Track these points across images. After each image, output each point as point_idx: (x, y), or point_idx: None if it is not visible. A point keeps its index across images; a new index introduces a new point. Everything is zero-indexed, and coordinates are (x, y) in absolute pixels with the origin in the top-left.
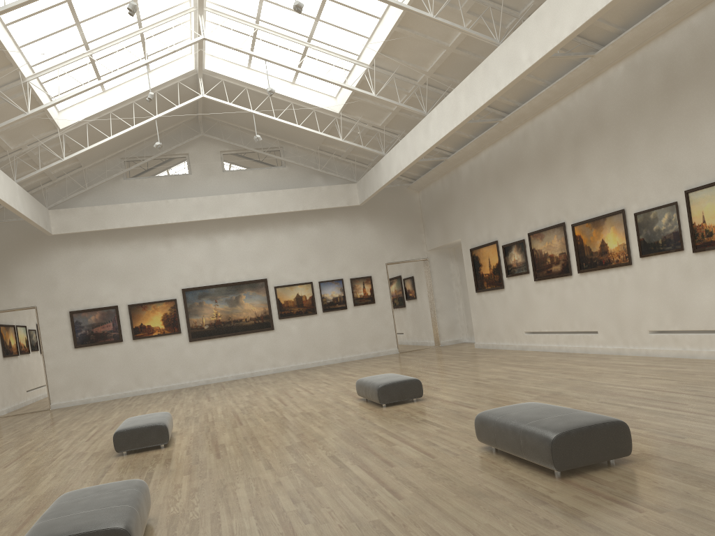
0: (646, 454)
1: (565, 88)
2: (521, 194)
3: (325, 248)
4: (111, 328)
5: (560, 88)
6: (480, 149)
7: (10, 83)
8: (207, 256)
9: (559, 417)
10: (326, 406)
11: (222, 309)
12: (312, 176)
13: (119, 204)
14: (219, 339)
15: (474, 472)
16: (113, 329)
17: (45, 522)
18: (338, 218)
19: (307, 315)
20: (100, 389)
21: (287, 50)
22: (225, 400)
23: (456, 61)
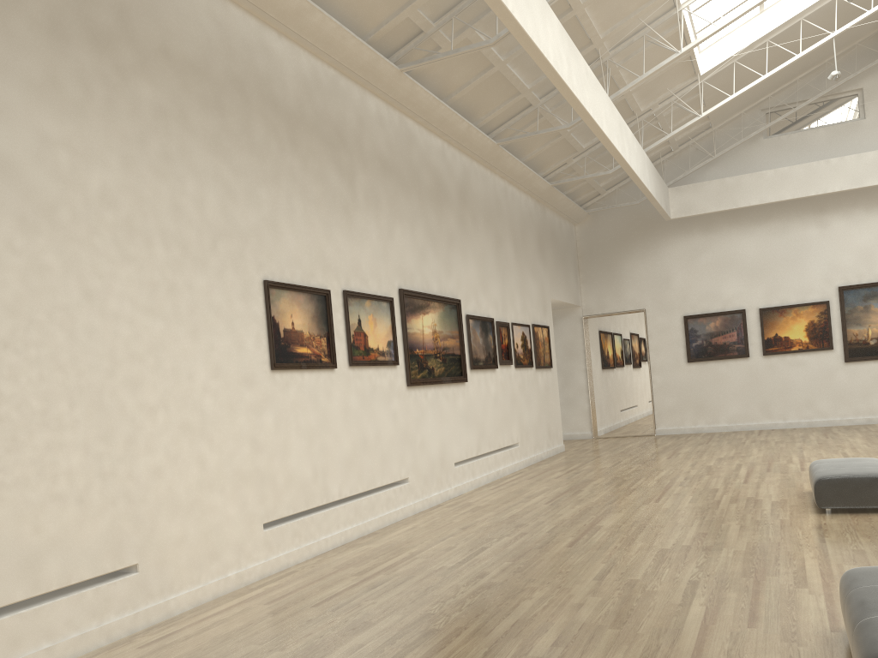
0: None
1: None
2: None
3: None
4: (734, 339)
5: None
6: None
7: (660, 17)
8: None
9: None
10: None
11: None
12: None
13: (758, 172)
14: None
15: None
16: (737, 341)
17: None
18: None
19: None
20: (715, 416)
21: None
22: None
23: None
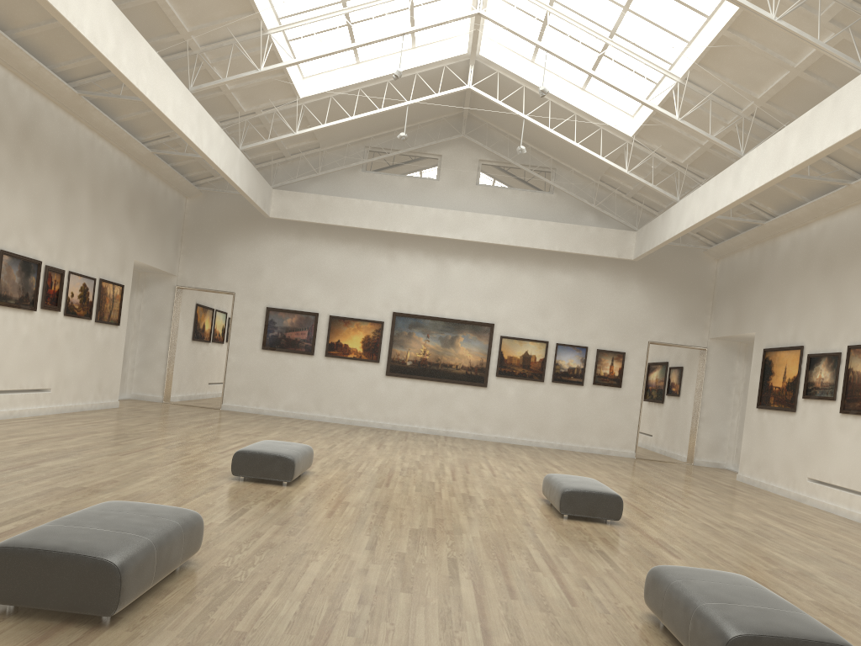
0: None
1: None
2: (853, 290)
3: (576, 304)
4: (305, 337)
5: None
6: (813, 219)
7: (250, 33)
8: (431, 280)
9: (760, 609)
10: (497, 495)
11: (432, 347)
12: (583, 212)
13: (348, 198)
14: (420, 381)
15: (611, 645)
16: (307, 339)
17: (50, 526)
18: (602, 271)
19: (531, 380)
20: (276, 401)
21: (582, 45)
22: (395, 453)
23: (802, 90)
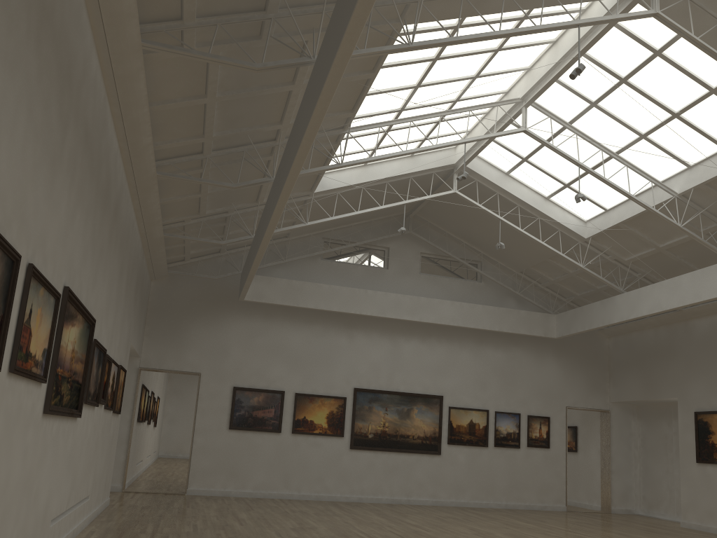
0: None
1: None
2: None
3: (507, 376)
4: (272, 415)
5: None
6: None
7: (329, 130)
8: (386, 358)
9: None
10: None
11: (391, 419)
12: (506, 298)
13: (318, 283)
14: (381, 453)
15: None
16: (273, 417)
17: None
18: (525, 347)
19: (478, 445)
20: (244, 482)
21: (571, 163)
22: (453, 534)
23: None
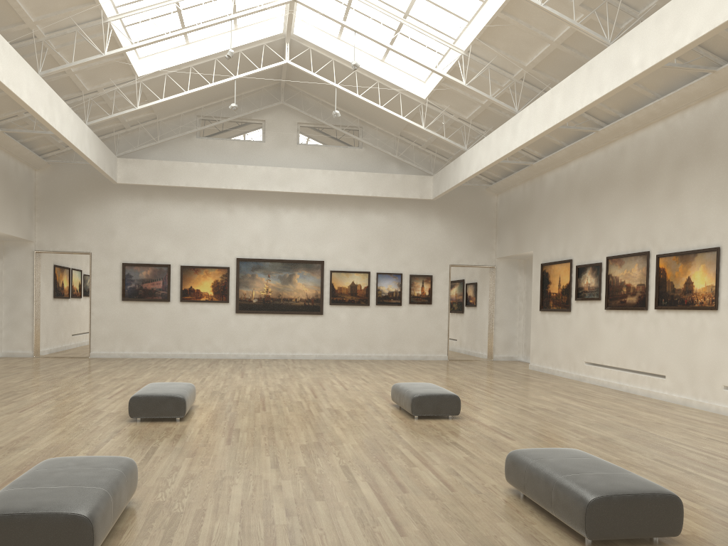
0: (697, 537)
1: (675, 104)
2: (606, 213)
3: (389, 239)
4: (160, 286)
5: (670, 104)
6: (570, 159)
7: (91, 21)
8: (267, 228)
9: (602, 475)
10: (356, 406)
11: (273, 285)
12: (388, 162)
13: (187, 162)
14: (266, 315)
15: (493, 518)
16: (162, 288)
17: (10, 491)
18: (408, 210)
19: (359, 305)
20: (140, 345)
21: (380, 24)
22: (258, 379)
23: (560, 59)
